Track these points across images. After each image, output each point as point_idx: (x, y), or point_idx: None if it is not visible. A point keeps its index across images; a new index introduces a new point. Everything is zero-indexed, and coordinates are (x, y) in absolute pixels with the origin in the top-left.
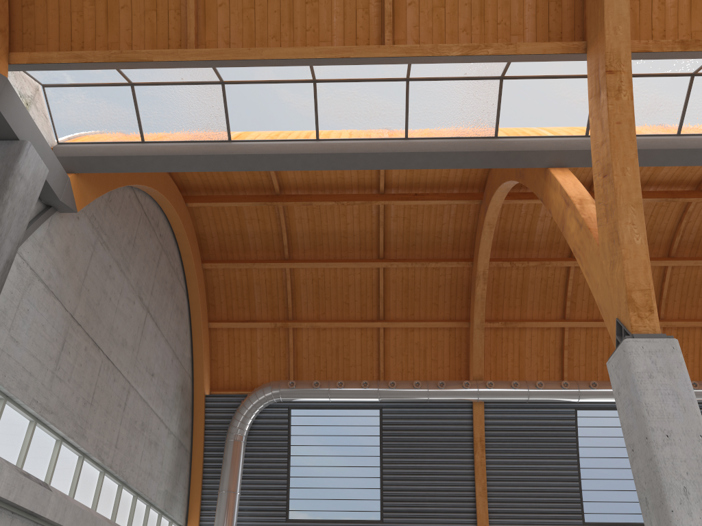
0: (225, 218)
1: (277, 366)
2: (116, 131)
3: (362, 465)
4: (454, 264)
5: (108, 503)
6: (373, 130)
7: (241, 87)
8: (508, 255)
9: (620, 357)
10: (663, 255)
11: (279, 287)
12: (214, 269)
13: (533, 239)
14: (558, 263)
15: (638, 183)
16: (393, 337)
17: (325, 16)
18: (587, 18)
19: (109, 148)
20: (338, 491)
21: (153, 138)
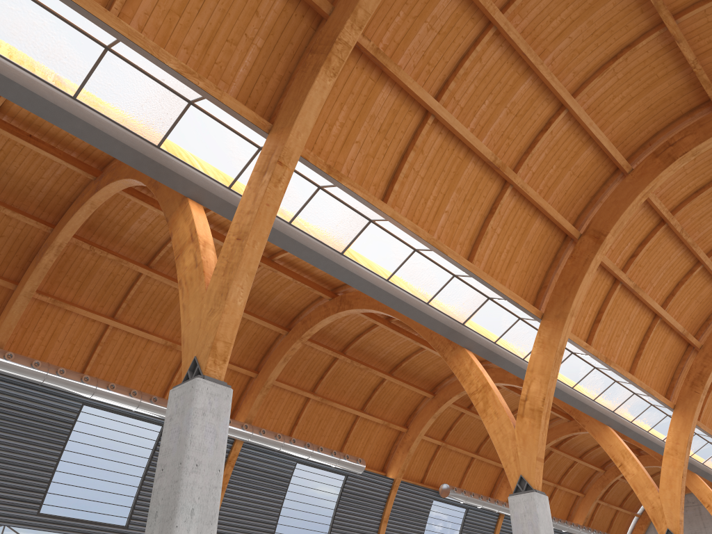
0: None
1: None
2: None
3: None
4: (33, 222)
5: None
6: (43, 69)
7: None
8: (91, 238)
9: (187, 390)
10: None
11: None
12: None
13: (123, 234)
14: (134, 266)
15: (259, 258)
16: None
17: None
18: (282, 108)
19: None
20: None
21: None
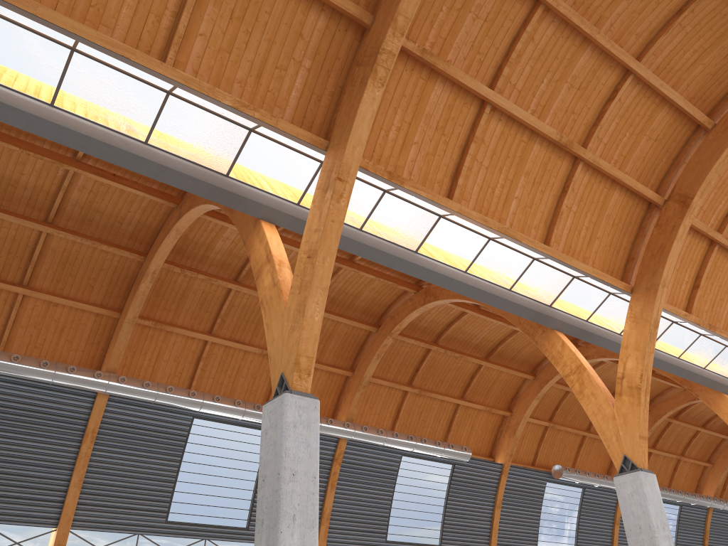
0: None
1: None
2: None
3: None
4: (127, 253)
5: None
6: (115, 122)
7: None
8: (181, 261)
9: (277, 405)
10: None
11: None
12: None
13: (209, 254)
14: (224, 283)
15: (331, 273)
16: (30, 307)
17: (116, 3)
18: (336, 124)
19: None
20: None
21: None
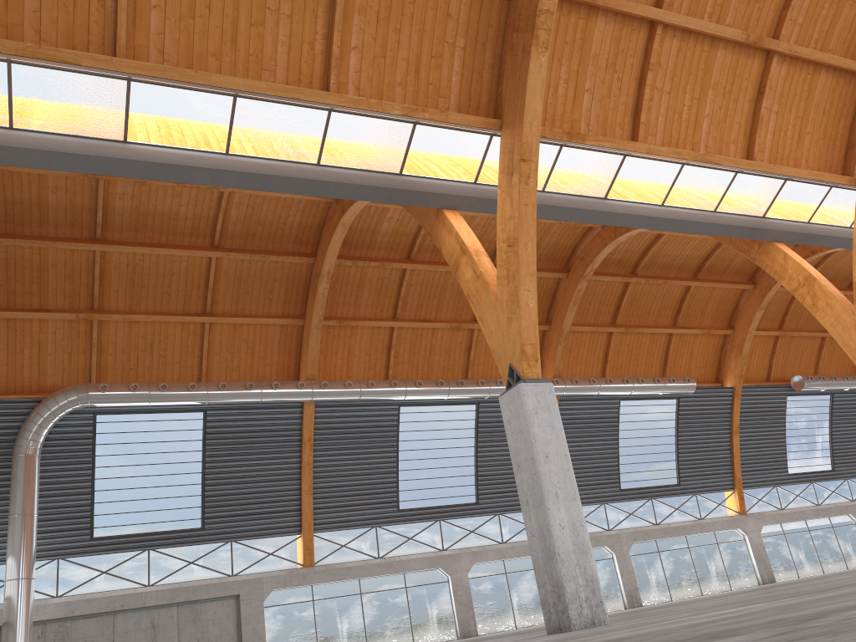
0: (20, 184)
1: (74, 364)
2: None
3: (181, 472)
4: (297, 259)
5: None
6: (287, 152)
7: (150, 87)
8: (350, 253)
9: (514, 396)
10: None
11: (83, 271)
12: None
13: (376, 239)
14: (397, 265)
15: (535, 257)
16: (219, 333)
17: (270, 44)
18: (506, 100)
19: None
20: (153, 502)
21: (25, 125)
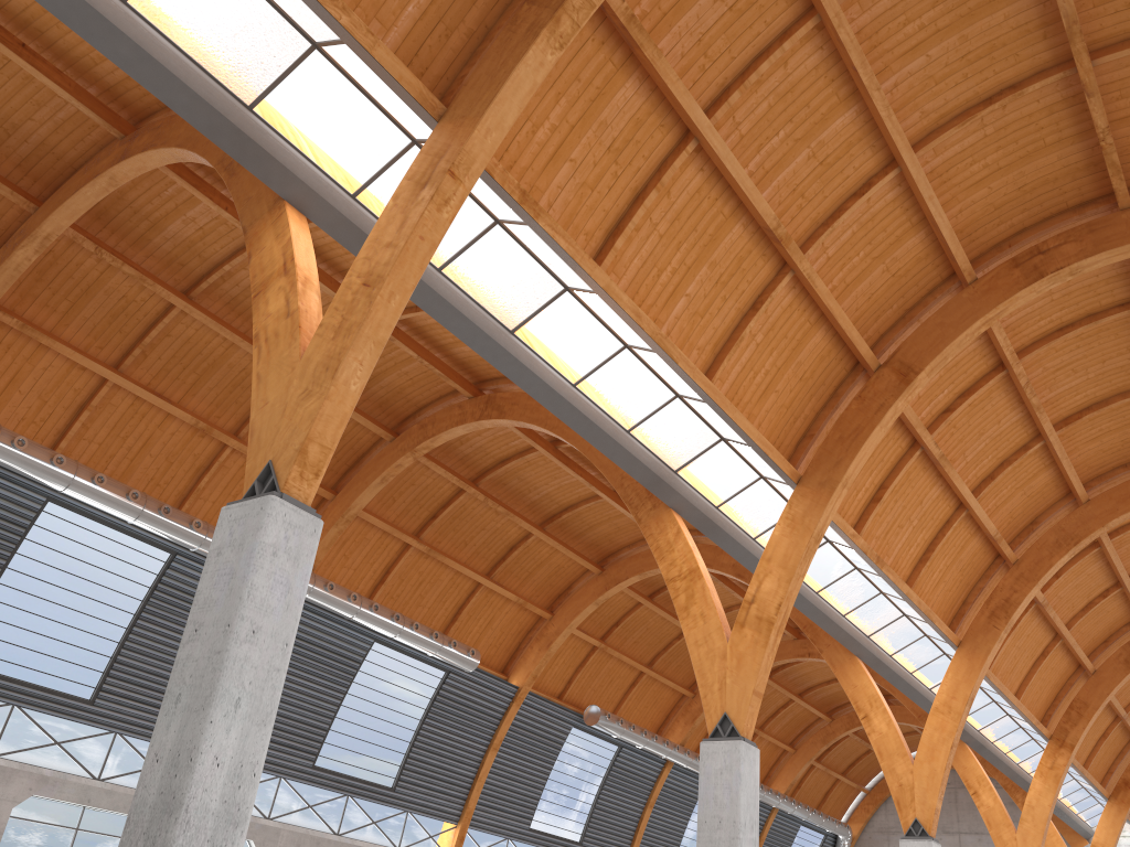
0: None
1: None
2: None
3: None
4: (6, 190)
5: None
6: None
7: None
8: (99, 234)
9: (251, 512)
10: None
11: None
12: None
13: (153, 237)
14: (165, 292)
15: (395, 321)
16: None
17: None
18: (467, 85)
19: None
20: None
21: None
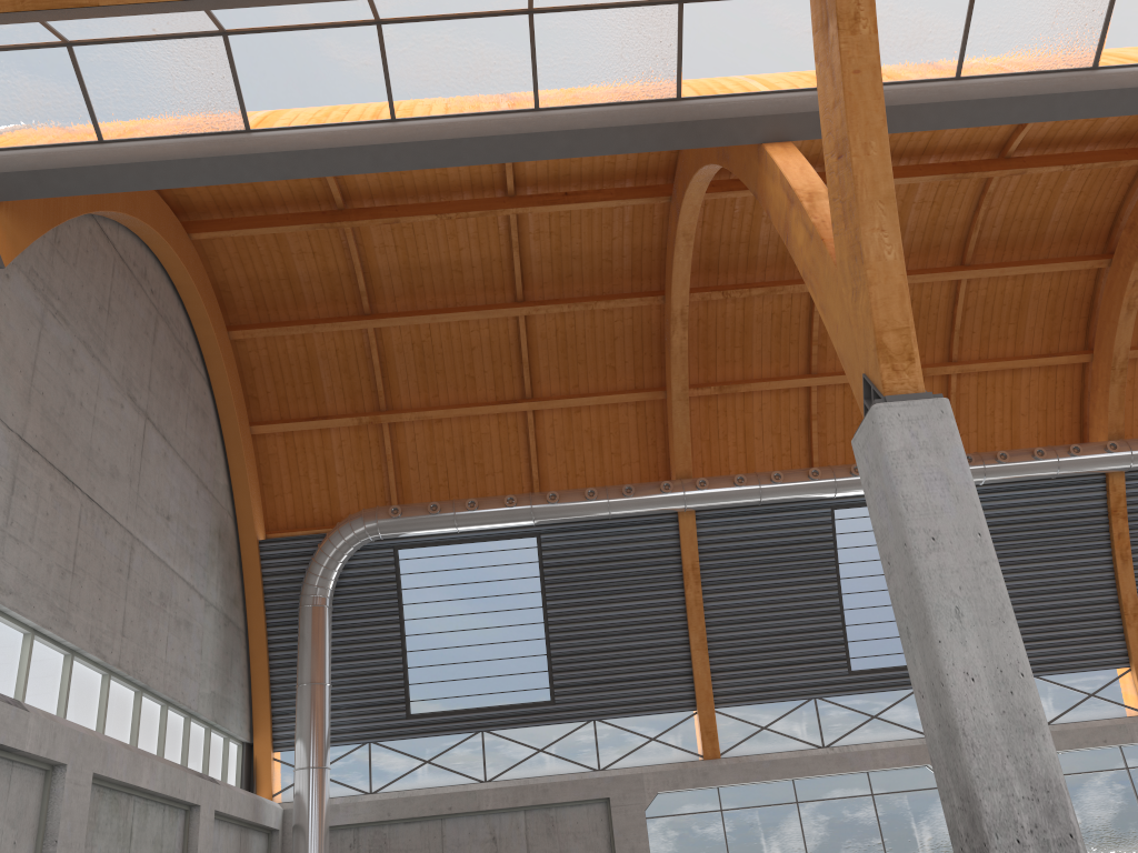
0: (259, 255)
1: (369, 486)
2: (53, 127)
3: (516, 623)
4: (636, 301)
5: (122, 720)
6: (482, 99)
7: (257, 39)
8: (719, 281)
9: (869, 431)
10: (953, 263)
11: (360, 361)
12: (249, 339)
13: (755, 252)
14: (796, 288)
15: (888, 166)
16: (549, 425)
17: None
18: None
19: (44, 157)
20: (483, 665)
21: (117, 133)
